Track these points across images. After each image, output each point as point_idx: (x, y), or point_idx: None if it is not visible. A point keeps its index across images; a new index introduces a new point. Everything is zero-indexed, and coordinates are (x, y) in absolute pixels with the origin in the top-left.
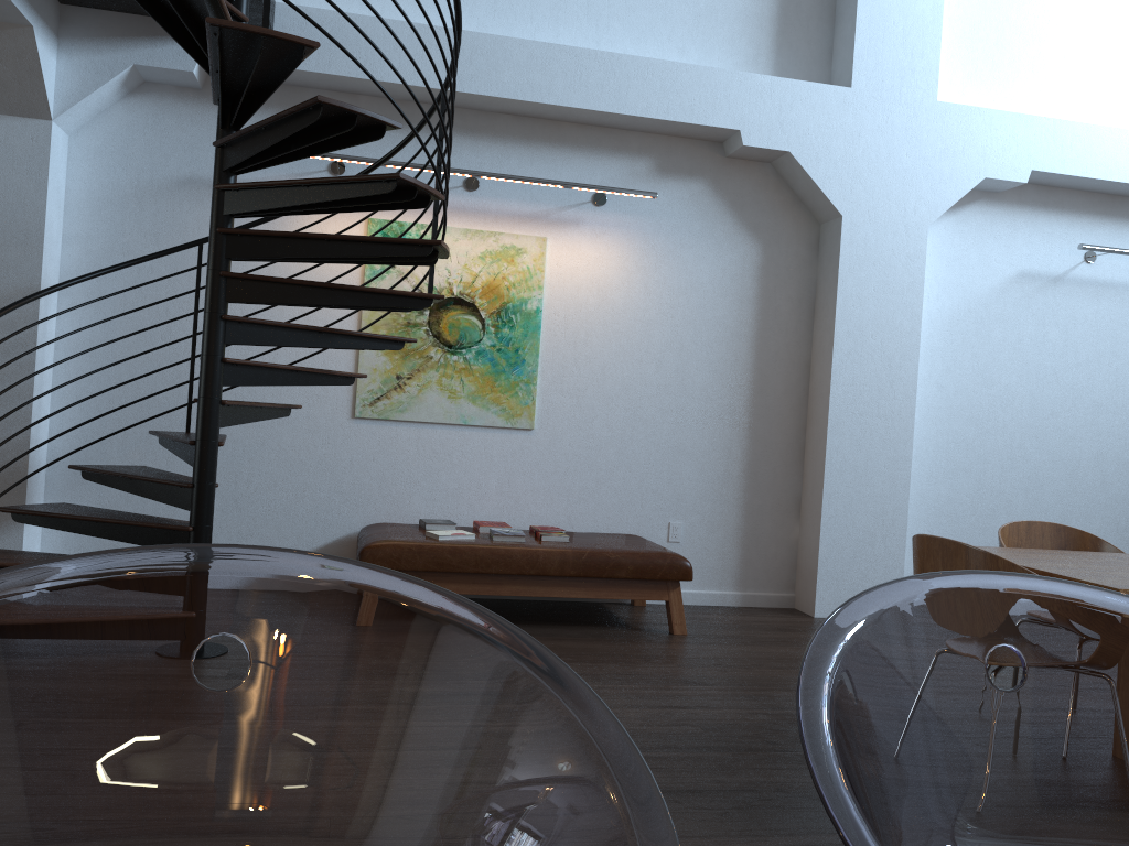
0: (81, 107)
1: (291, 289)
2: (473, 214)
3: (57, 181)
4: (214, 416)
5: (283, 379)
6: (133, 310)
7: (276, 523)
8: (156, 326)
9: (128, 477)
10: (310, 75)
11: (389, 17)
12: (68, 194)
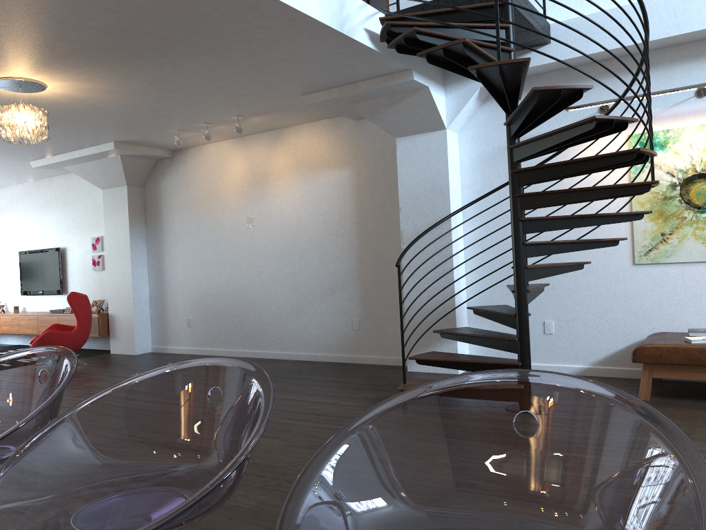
0: (459, 118)
1: (557, 196)
2: (705, 113)
3: (453, 158)
4: (522, 276)
5: (565, 248)
6: (490, 220)
7: (591, 334)
8: (502, 227)
9: (489, 312)
10: (576, 59)
11: (626, 2)
12: (461, 163)
